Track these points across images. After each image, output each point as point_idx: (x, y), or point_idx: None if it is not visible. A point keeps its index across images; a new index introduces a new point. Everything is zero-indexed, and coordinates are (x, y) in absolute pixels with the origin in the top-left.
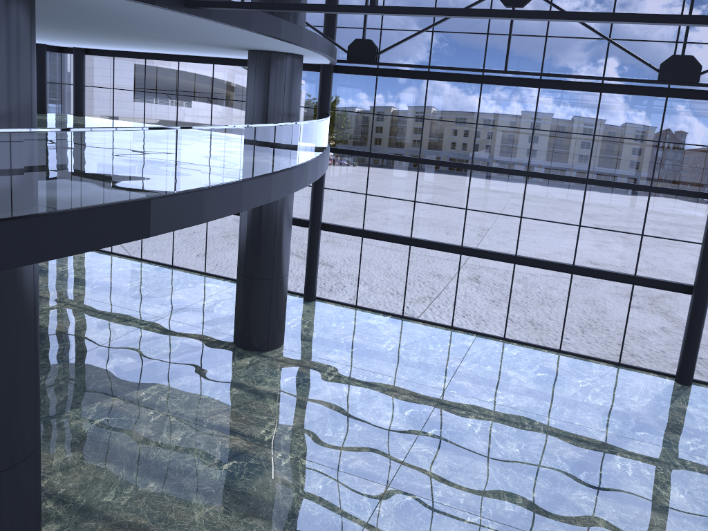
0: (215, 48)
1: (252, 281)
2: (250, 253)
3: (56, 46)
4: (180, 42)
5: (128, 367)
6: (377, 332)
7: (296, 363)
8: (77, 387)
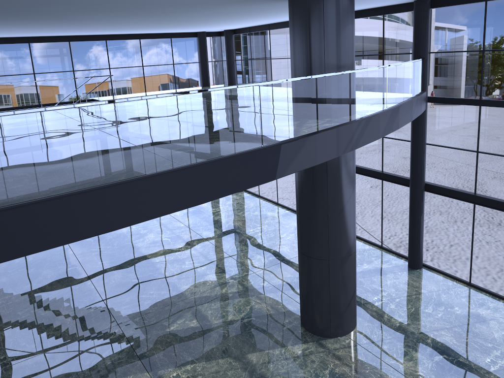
0: (267, 5)
1: (307, 259)
2: (303, 228)
3: (216, 32)
4: (216, 4)
5: (186, 332)
6: (486, 332)
7: (353, 365)
8: (130, 350)
